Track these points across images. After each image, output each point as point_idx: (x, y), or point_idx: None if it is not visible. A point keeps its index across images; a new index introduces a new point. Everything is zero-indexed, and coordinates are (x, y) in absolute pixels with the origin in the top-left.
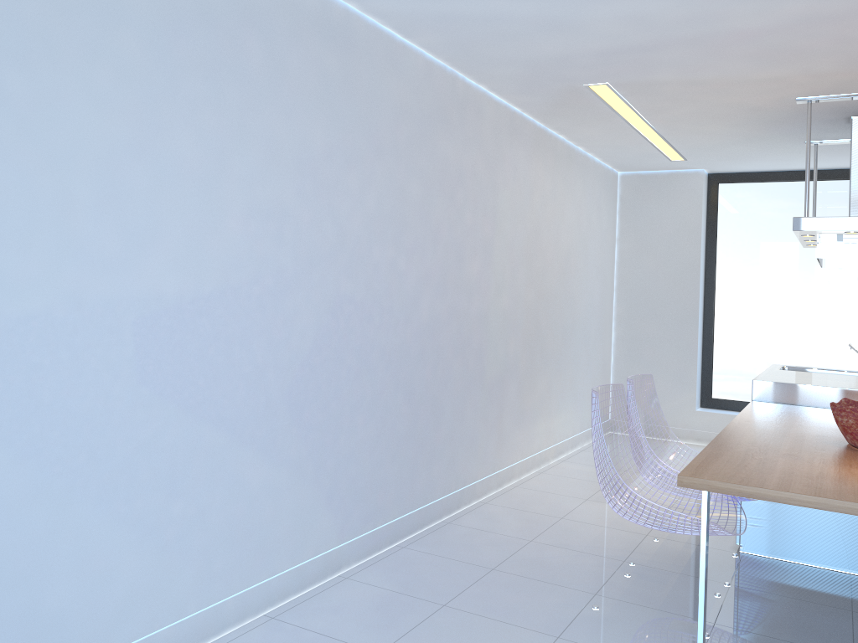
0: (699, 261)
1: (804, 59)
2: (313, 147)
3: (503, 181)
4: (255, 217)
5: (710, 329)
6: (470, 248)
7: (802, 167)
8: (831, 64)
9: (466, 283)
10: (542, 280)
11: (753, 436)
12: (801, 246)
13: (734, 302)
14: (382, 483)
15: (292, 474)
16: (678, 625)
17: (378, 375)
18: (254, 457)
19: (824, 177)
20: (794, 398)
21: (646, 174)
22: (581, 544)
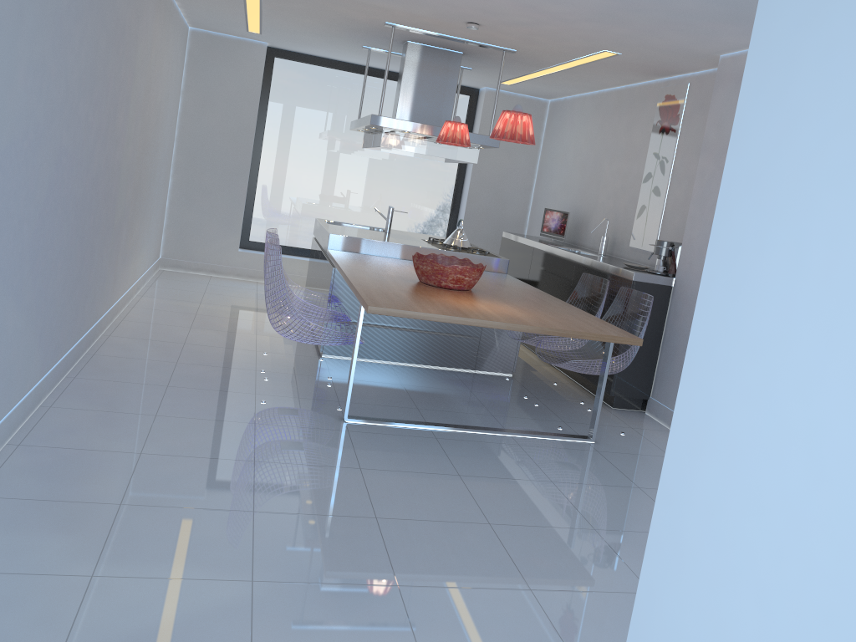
0: (255, 124)
1: (414, 5)
2: (63, 0)
3: (141, 35)
4: (31, 71)
5: (255, 183)
6: (121, 101)
7: (343, 59)
8: (427, 12)
9: (116, 135)
10: (147, 131)
11: (368, 278)
12: (332, 123)
13: (276, 162)
14: (63, 322)
15: (27, 318)
16: (320, 405)
17: (71, 224)
18: (11, 304)
19: (356, 70)
20: (356, 248)
21: (216, 35)
22: (217, 361)
